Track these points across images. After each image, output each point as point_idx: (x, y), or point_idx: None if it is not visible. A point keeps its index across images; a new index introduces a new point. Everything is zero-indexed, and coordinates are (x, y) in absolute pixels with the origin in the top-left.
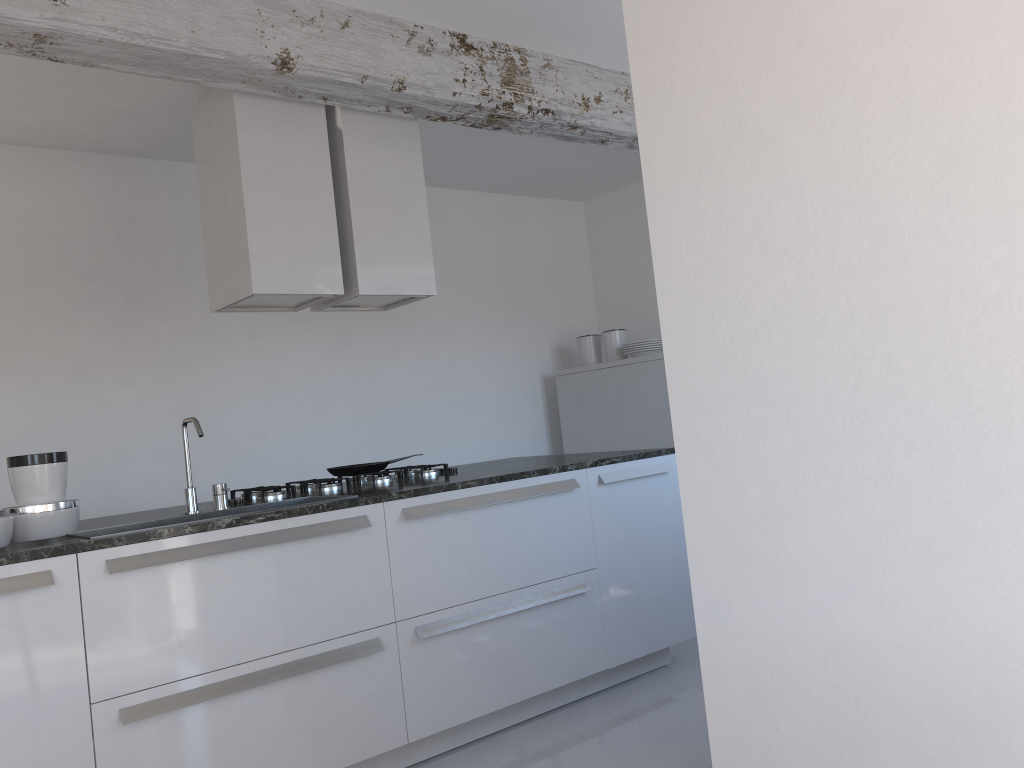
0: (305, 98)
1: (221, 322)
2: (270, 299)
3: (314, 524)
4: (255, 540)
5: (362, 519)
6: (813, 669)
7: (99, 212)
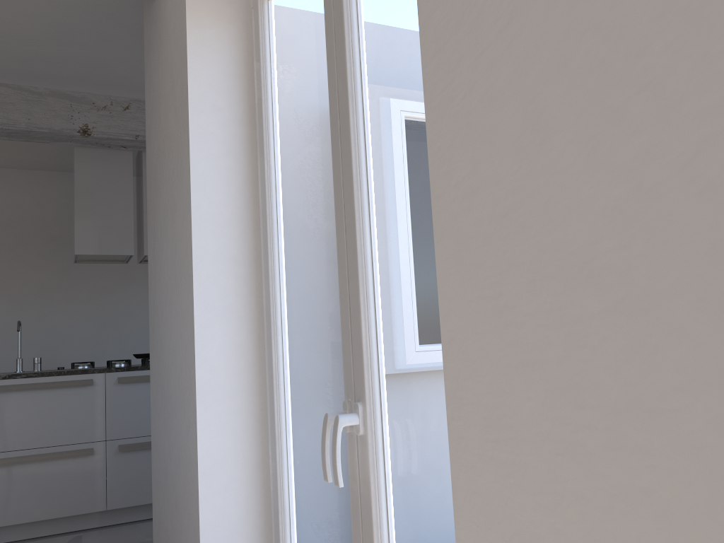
0: (113, 147)
1: (130, 266)
2: (97, 257)
3: (57, 381)
4: (18, 387)
5: (89, 381)
6: (162, 471)
7: (61, 204)
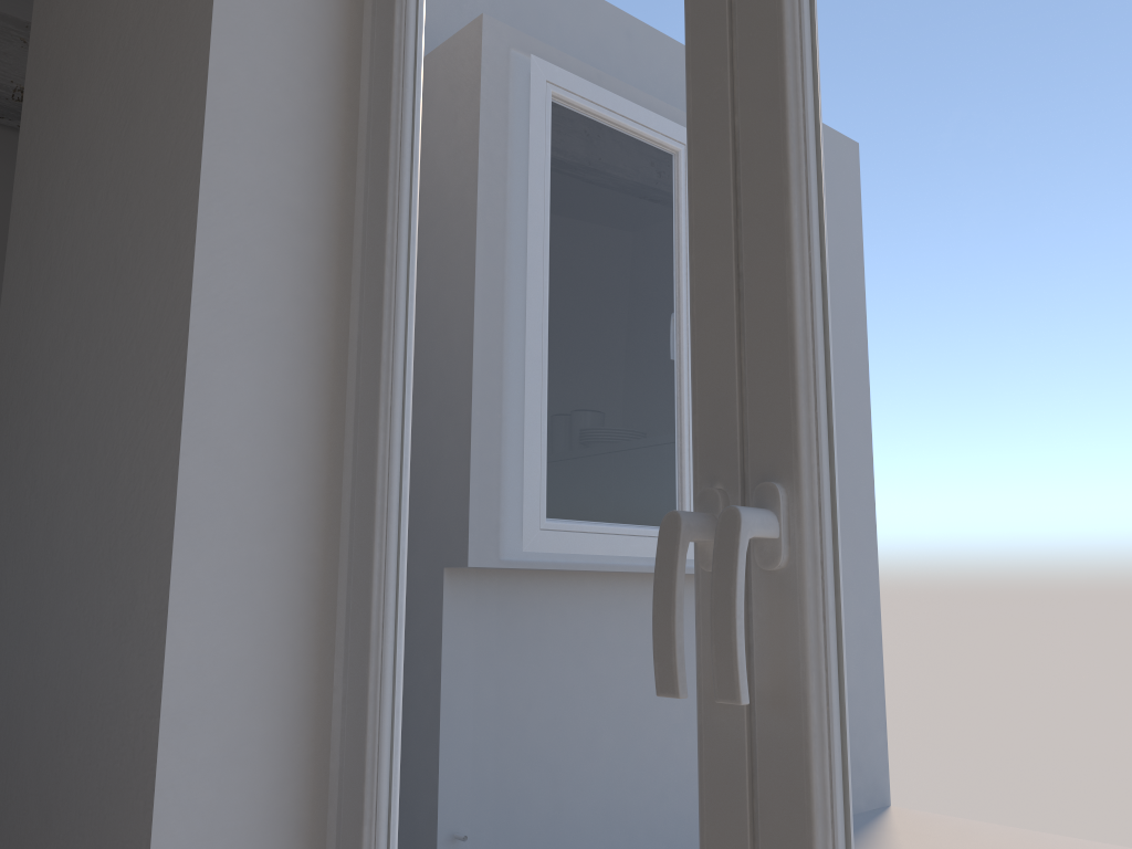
0: None
1: None
2: None
3: None
4: None
5: None
6: None
7: None
